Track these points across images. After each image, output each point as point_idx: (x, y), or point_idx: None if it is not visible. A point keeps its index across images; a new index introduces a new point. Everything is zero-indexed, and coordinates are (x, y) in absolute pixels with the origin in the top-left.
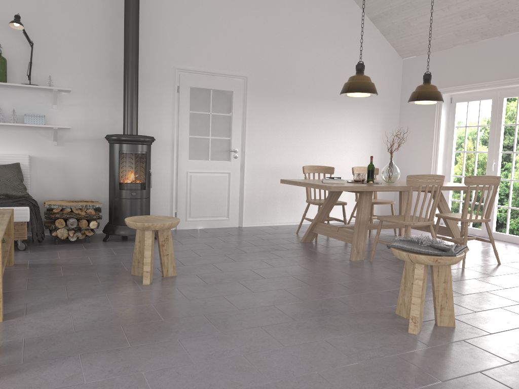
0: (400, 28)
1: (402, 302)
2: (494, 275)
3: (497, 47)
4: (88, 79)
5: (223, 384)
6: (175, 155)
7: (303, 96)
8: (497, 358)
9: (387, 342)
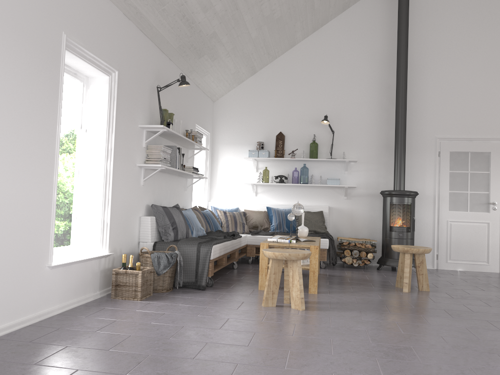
0: None
1: None
2: None
3: None
4: (369, 152)
5: (445, 334)
6: (436, 207)
7: None
8: None
9: None
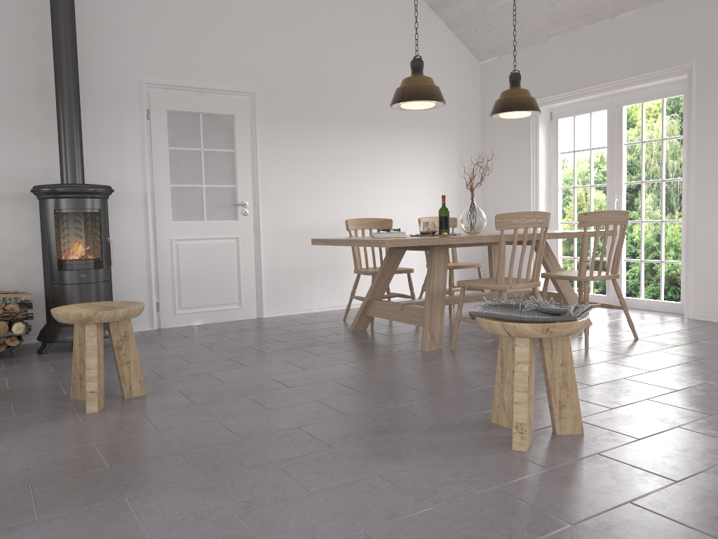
0: (472, 16)
1: (500, 403)
2: (632, 354)
3: (609, 35)
4: (0, 102)
5: None
6: (150, 215)
7: (341, 119)
8: (653, 476)
9: (480, 468)
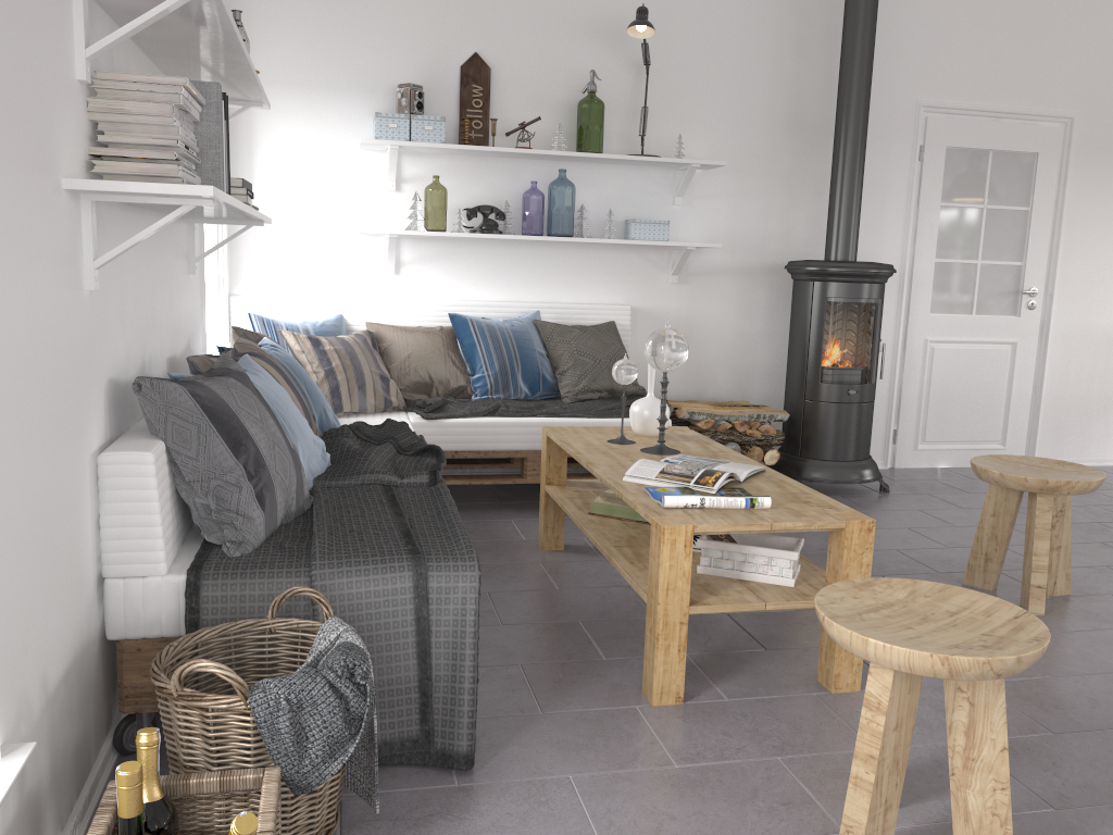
0: None
1: None
2: None
3: None
4: (744, 139)
5: None
6: (903, 304)
7: None
8: None
9: None
